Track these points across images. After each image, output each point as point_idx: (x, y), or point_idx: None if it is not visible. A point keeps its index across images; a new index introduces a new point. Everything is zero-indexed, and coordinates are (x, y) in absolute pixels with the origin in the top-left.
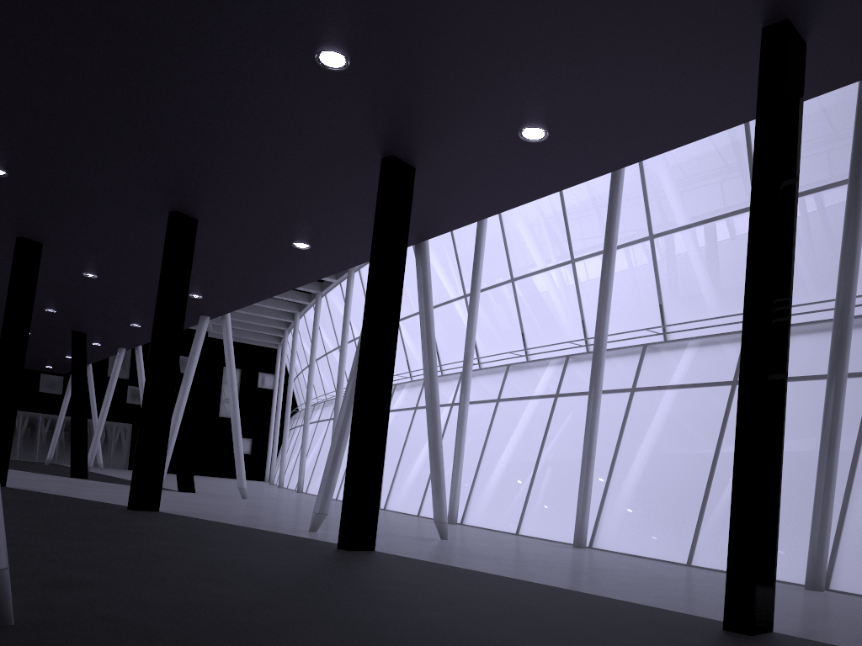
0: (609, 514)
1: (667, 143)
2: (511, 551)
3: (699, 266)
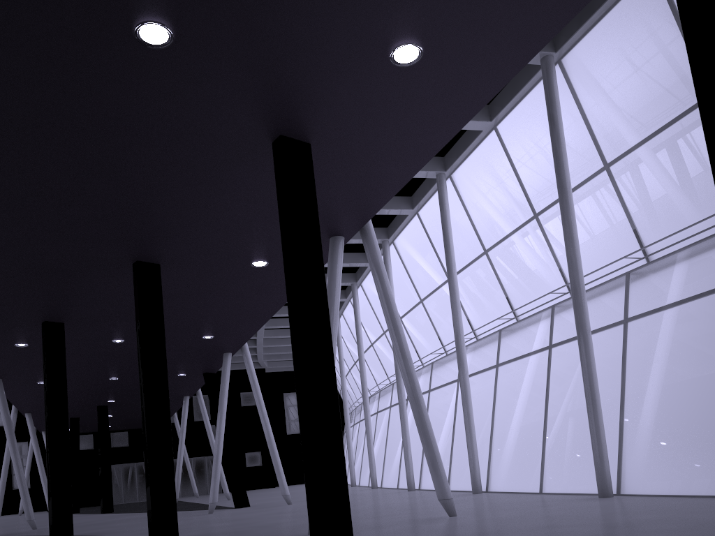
0: (635, 453)
1: (564, 10)
2: (522, 518)
3: (671, 188)
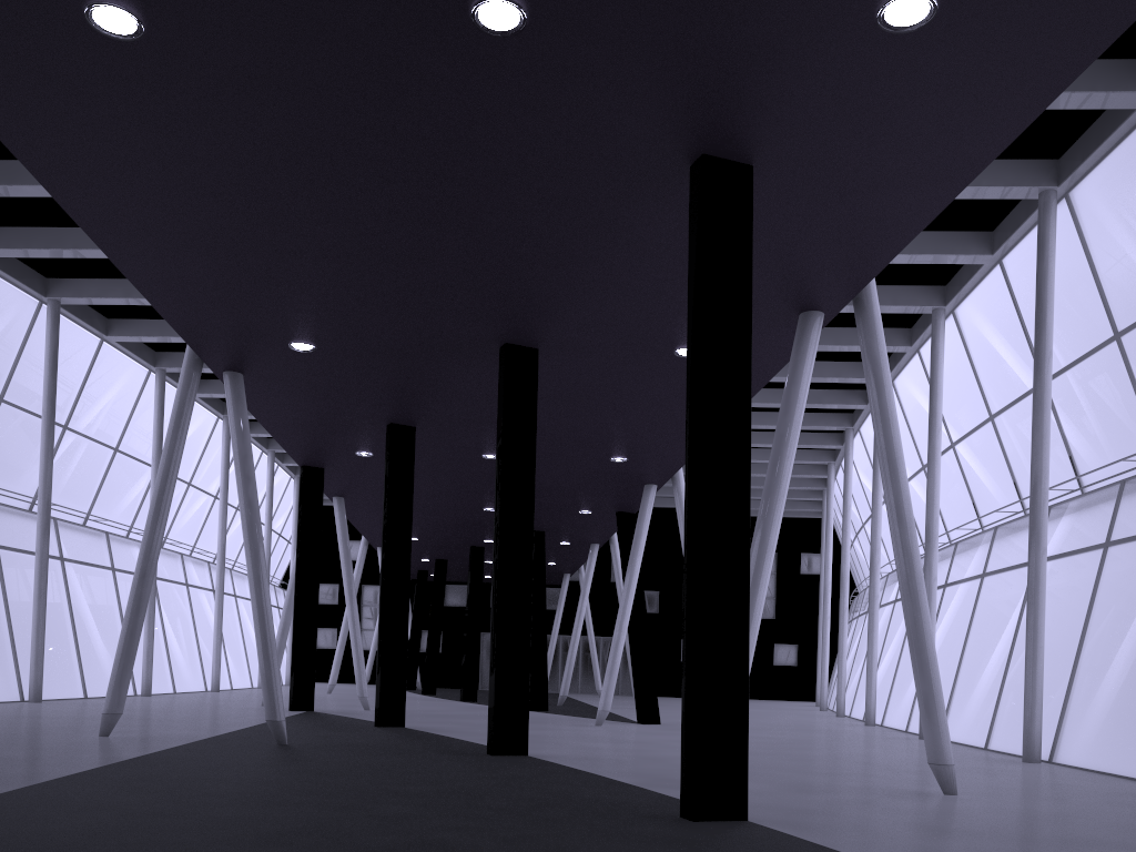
0: None
1: None
2: (1063, 819)
3: None
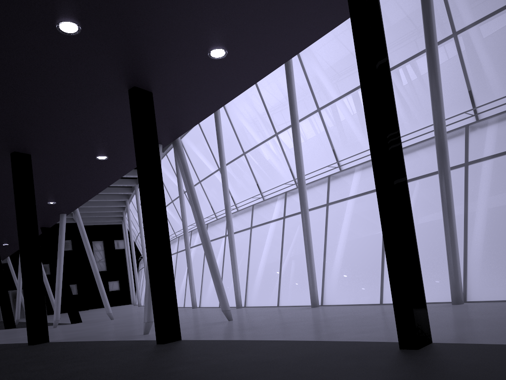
0: (331, 282)
1: (304, 42)
2: (271, 319)
3: (353, 122)
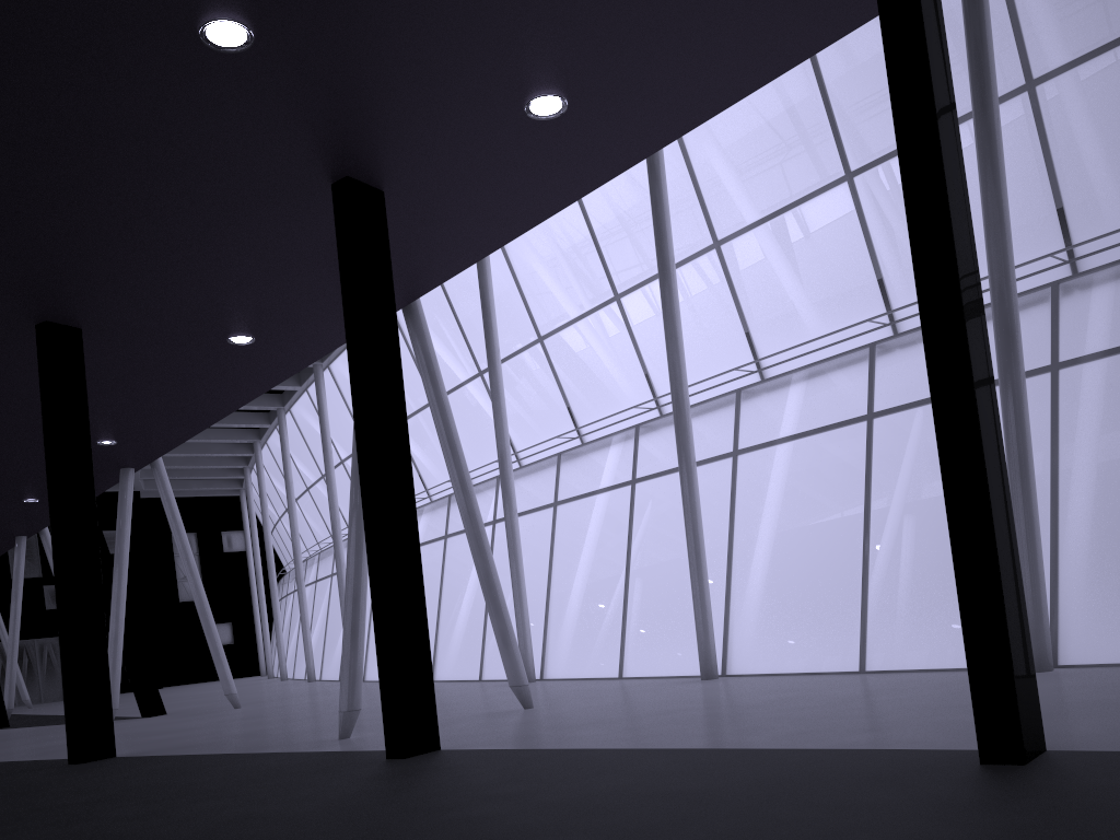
0: (736, 625)
1: (739, 88)
2: (625, 705)
3: (781, 275)
